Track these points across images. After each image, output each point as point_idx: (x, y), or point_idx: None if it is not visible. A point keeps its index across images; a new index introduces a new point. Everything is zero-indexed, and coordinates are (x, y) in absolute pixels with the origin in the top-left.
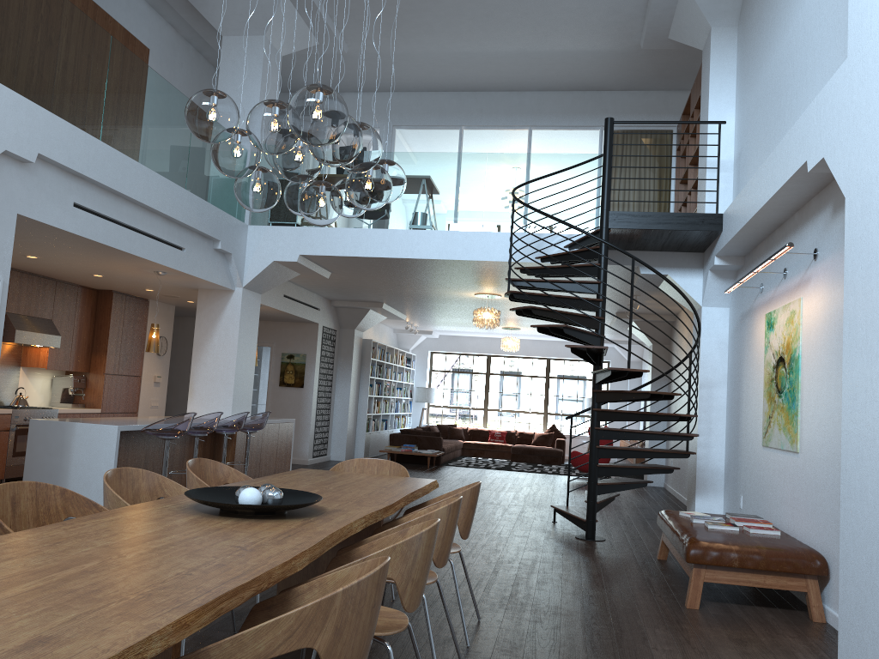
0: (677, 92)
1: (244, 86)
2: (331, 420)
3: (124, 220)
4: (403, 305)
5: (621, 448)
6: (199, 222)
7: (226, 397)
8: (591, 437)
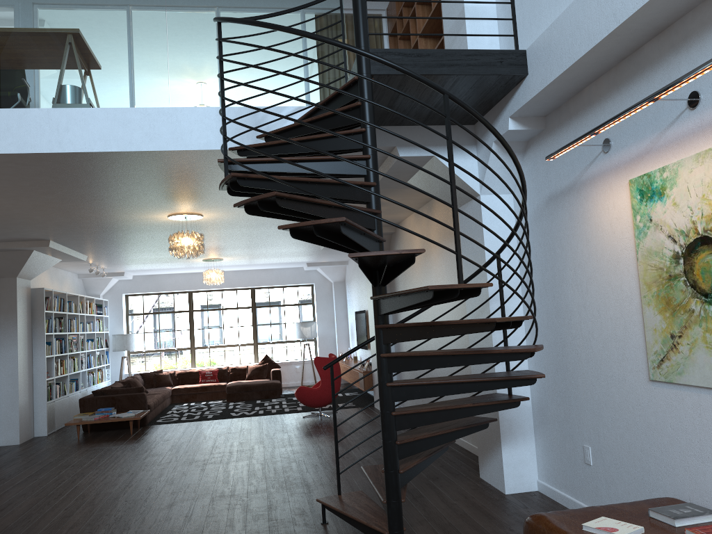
0: None
1: None
2: None
3: None
4: (77, 241)
5: (429, 409)
6: None
7: None
8: (383, 399)
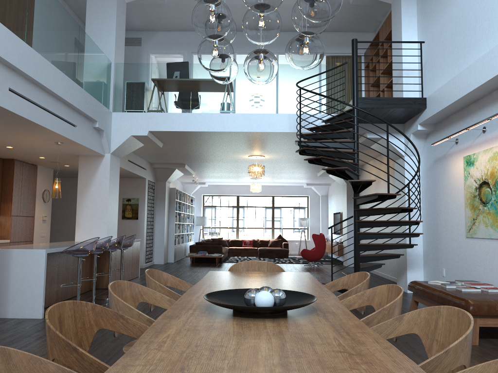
0: (363, 33)
1: (104, 20)
2: (154, 239)
3: (40, 103)
4: (197, 165)
5: (374, 244)
6: (86, 108)
7: (102, 227)
8: (355, 238)
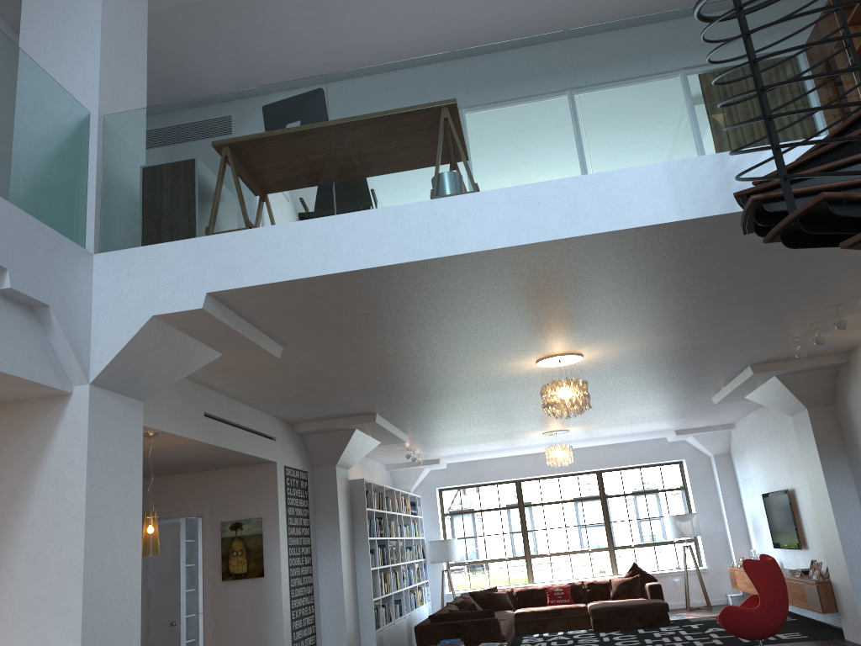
0: None
1: (70, 8)
2: (318, 622)
3: None
4: (406, 412)
5: None
6: None
7: None
8: None
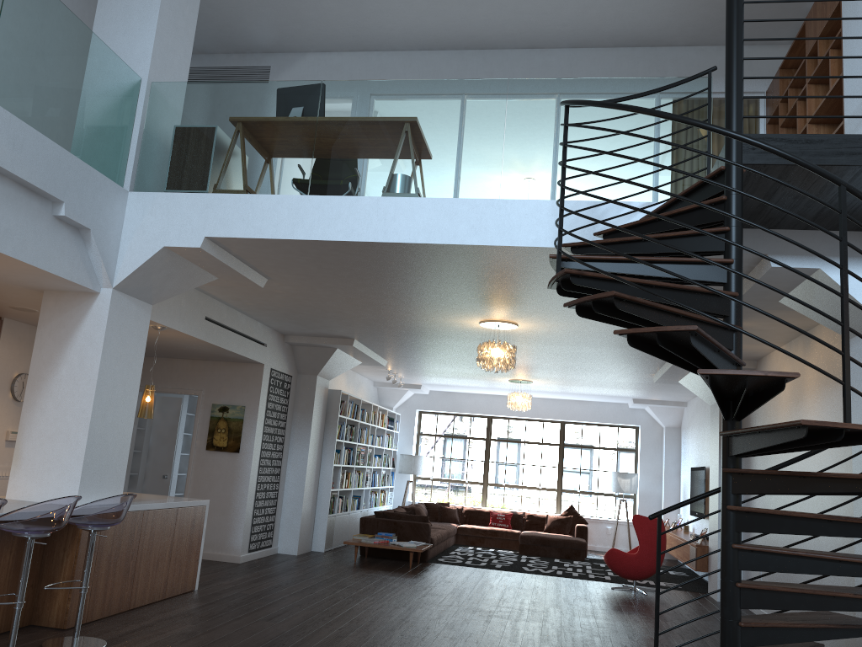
0: (764, 47)
1: None
2: (281, 498)
3: None
4: (380, 342)
5: (789, 589)
6: (12, 159)
7: (71, 467)
8: (726, 564)
